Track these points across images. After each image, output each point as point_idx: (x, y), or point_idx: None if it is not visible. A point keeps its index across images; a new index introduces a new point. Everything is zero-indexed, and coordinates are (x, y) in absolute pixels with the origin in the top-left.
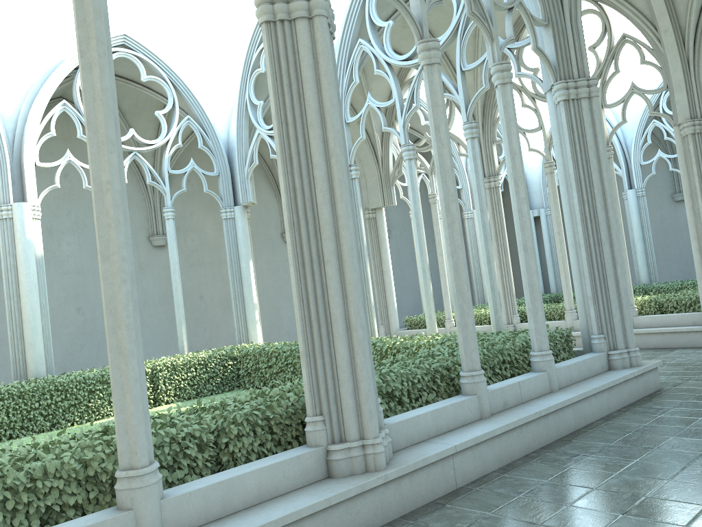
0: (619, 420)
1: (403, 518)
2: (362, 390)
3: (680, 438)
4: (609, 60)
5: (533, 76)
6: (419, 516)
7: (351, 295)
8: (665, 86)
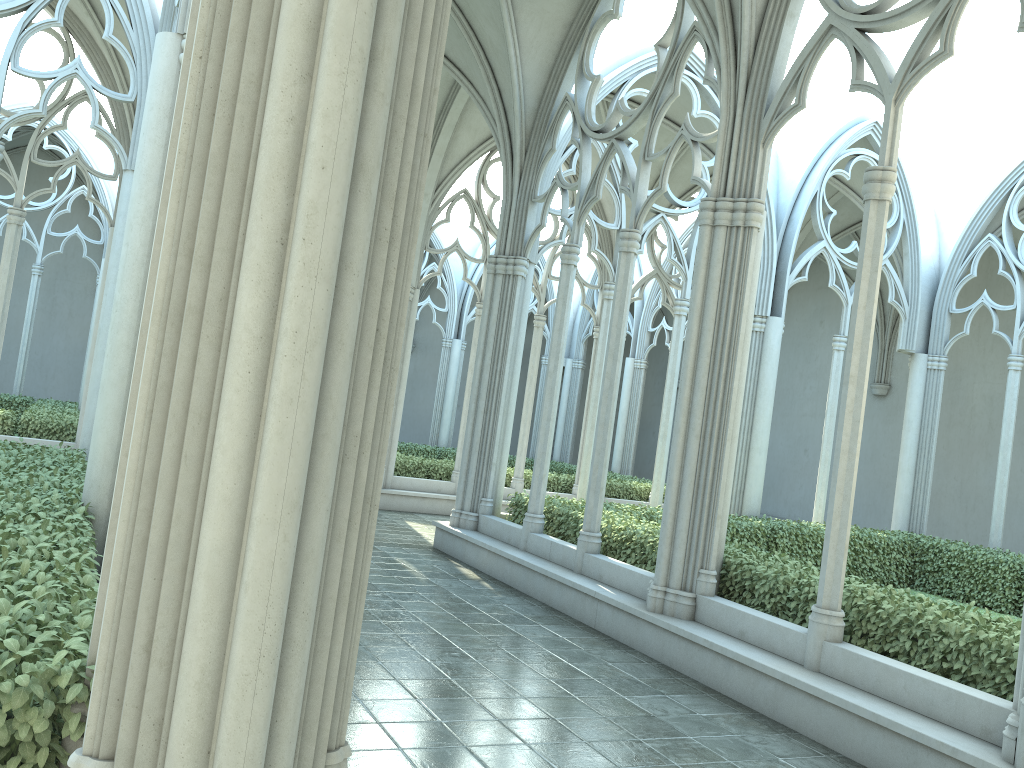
0: None
1: None
2: None
3: None
4: (59, 107)
5: (117, 141)
6: None
7: None
8: (116, 177)
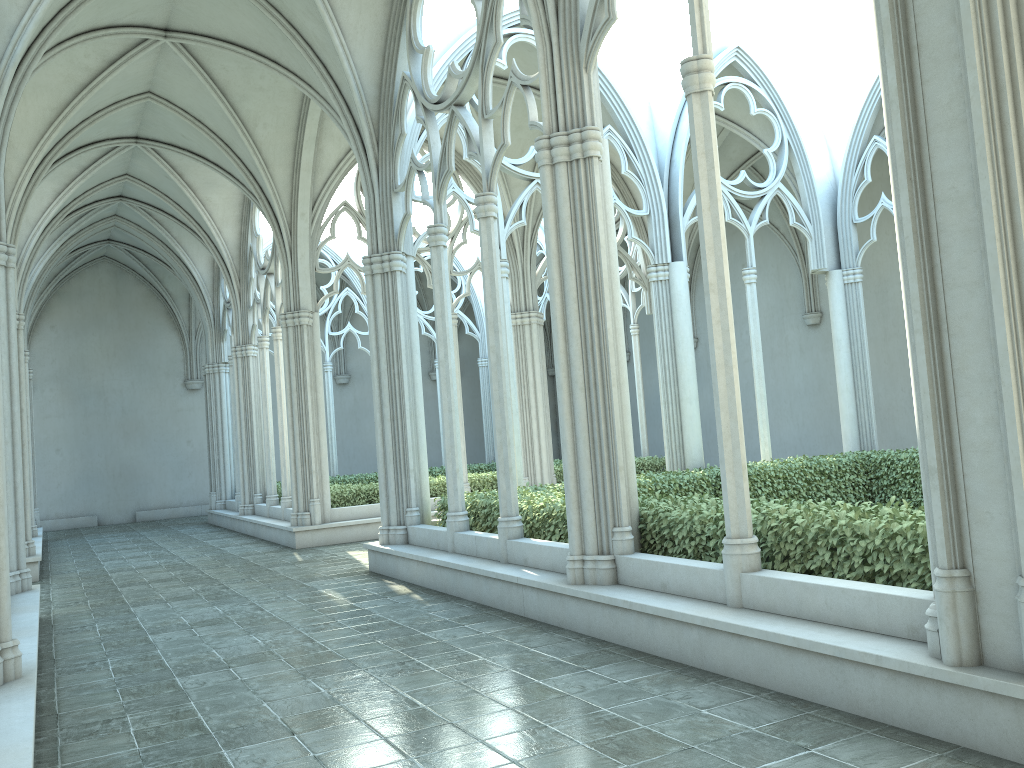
0: (64, 640)
1: (39, 731)
2: (5, 580)
3: (157, 634)
4: None
5: None
6: (54, 724)
7: (1, 462)
8: None
